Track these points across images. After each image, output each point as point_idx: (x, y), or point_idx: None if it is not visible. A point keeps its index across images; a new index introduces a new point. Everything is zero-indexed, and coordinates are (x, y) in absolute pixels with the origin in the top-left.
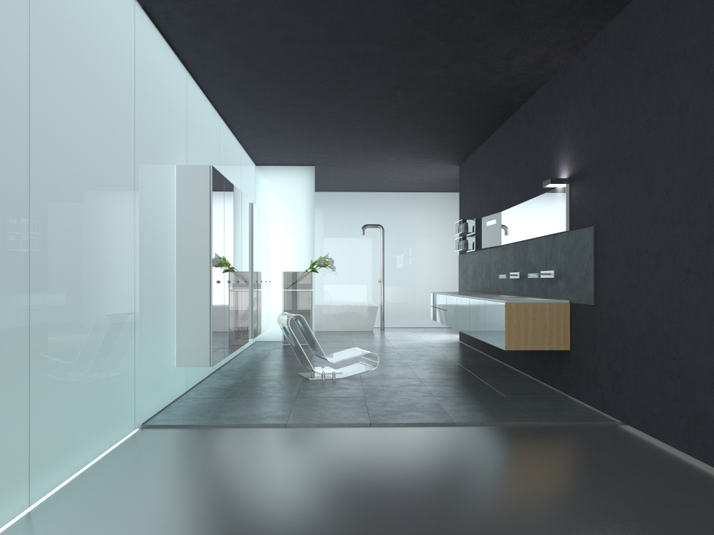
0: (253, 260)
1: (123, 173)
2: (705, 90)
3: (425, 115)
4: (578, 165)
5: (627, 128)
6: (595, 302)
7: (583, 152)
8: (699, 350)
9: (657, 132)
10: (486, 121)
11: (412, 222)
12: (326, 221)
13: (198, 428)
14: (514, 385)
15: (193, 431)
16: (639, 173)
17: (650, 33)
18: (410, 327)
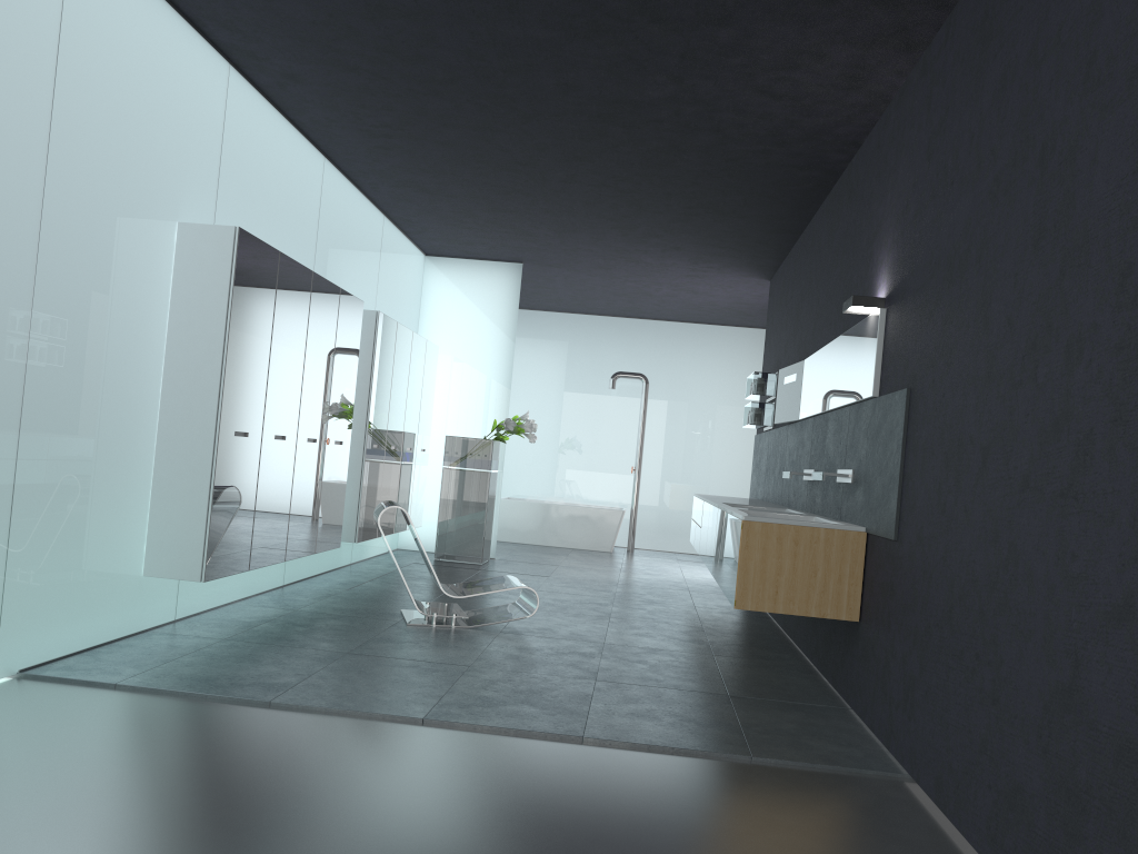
0: (370, 408)
1: (2, 214)
2: (1082, 106)
3: (677, 177)
4: (900, 273)
5: (968, 197)
6: (898, 535)
7: (908, 249)
8: (1027, 652)
9: (1006, 200)
10: (789, 197)
11: (701, 375)
12: (557, 361)
13: (109, 691)
14: (765, 675)
15: (94, 695)
16: (976, 284)
17: (1014, 5)
18: (681, 552)
